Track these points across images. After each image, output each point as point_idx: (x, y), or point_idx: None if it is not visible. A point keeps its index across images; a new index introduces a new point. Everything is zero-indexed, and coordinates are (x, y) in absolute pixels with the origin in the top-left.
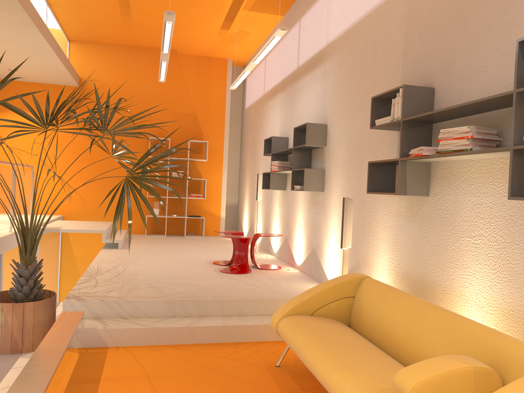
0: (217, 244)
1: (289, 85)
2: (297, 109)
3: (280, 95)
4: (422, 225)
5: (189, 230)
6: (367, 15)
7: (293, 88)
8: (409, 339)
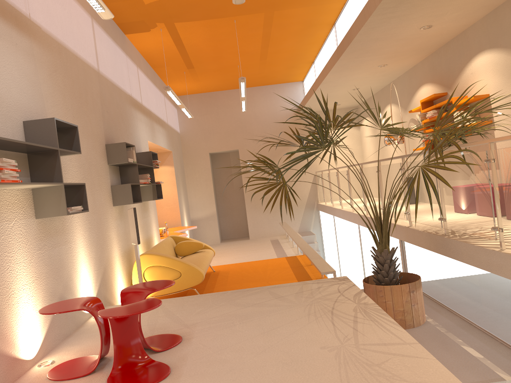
0: None
1: None
2: None
3: None
4: (124, 221)
5: None
6: (75, 54)
7: None
8: None
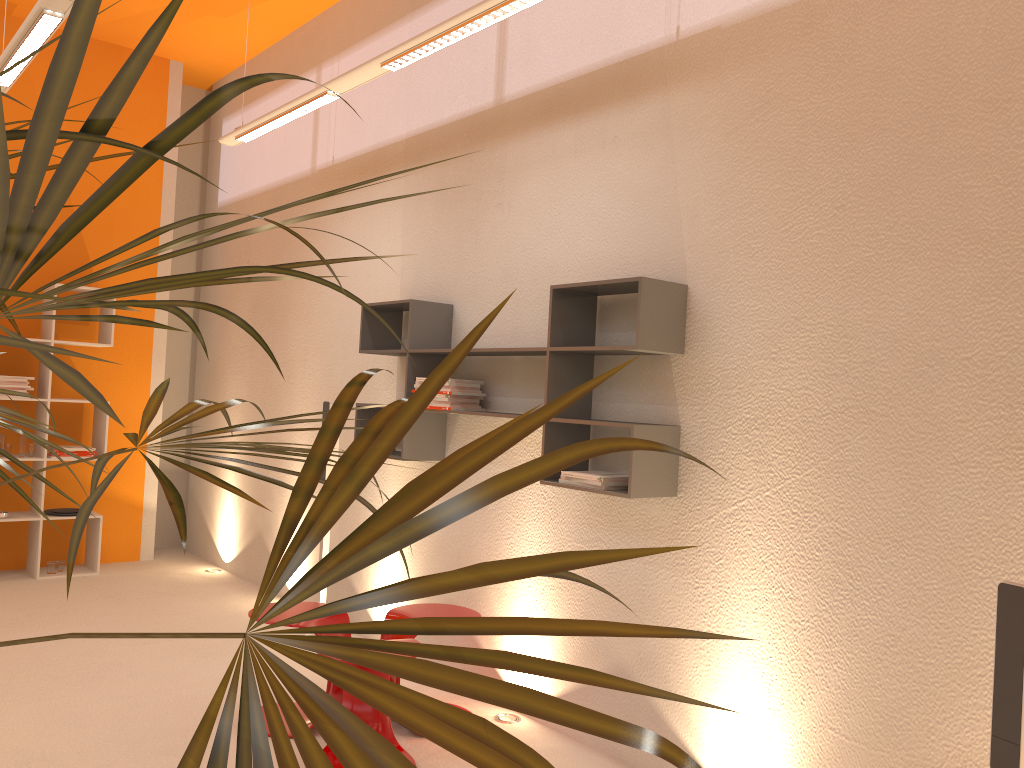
0: (166, 605)
1: (454, 151)
2: (501, 225)
3: (403, 180)
4: None
5: (45, 552)
6: None
7: (475, 163)
8: None
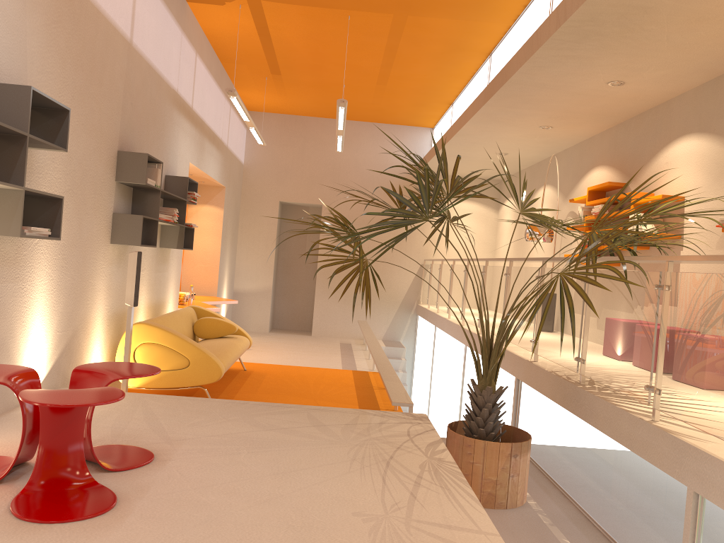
0: None
1: None
2: None
3: None
4: (124, 269)
5: None
6: (96, 7)
7: None
8: None
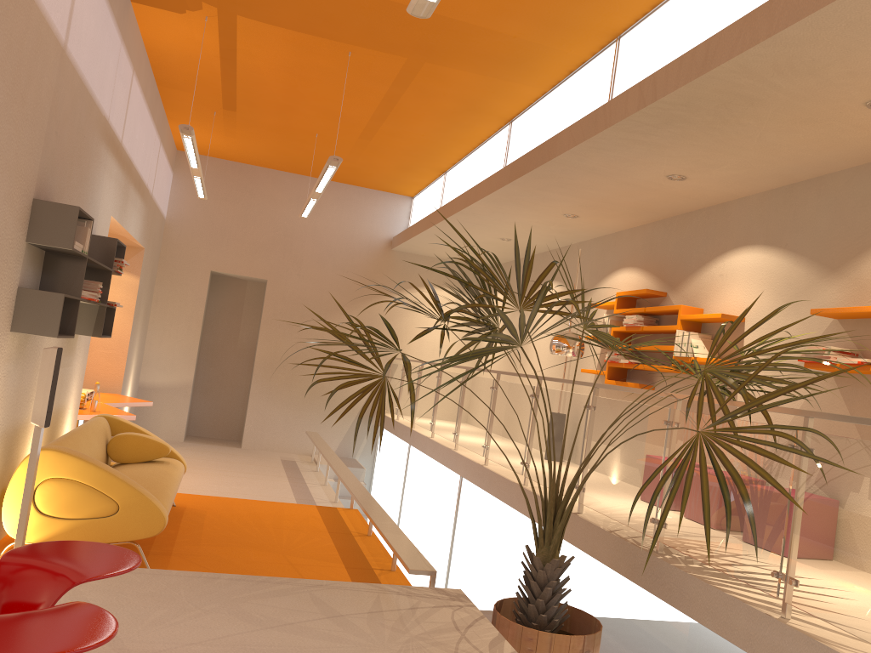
0: None
1: None
2: None
3: None
4: (23, 366)
5: None
6: None
7: None
8: None
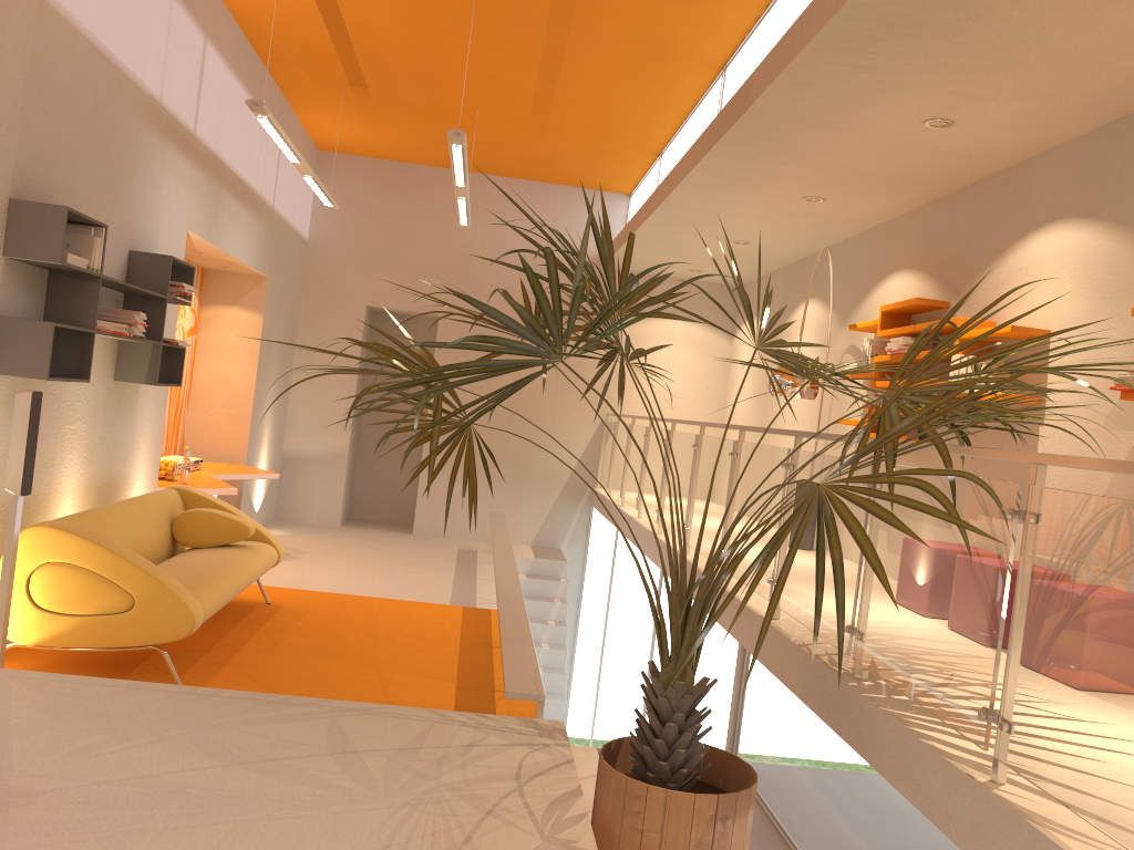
0: None
1: None
2: None
3: None
4: None
5: None
6: None
7: None
8: (135, 545)
